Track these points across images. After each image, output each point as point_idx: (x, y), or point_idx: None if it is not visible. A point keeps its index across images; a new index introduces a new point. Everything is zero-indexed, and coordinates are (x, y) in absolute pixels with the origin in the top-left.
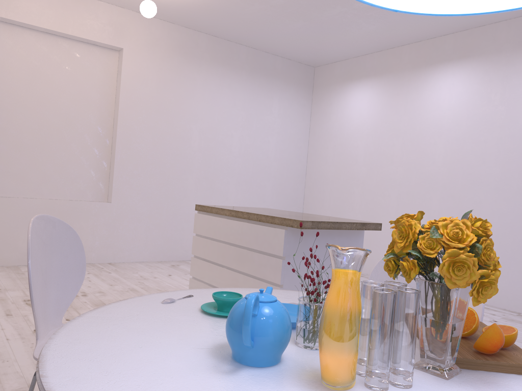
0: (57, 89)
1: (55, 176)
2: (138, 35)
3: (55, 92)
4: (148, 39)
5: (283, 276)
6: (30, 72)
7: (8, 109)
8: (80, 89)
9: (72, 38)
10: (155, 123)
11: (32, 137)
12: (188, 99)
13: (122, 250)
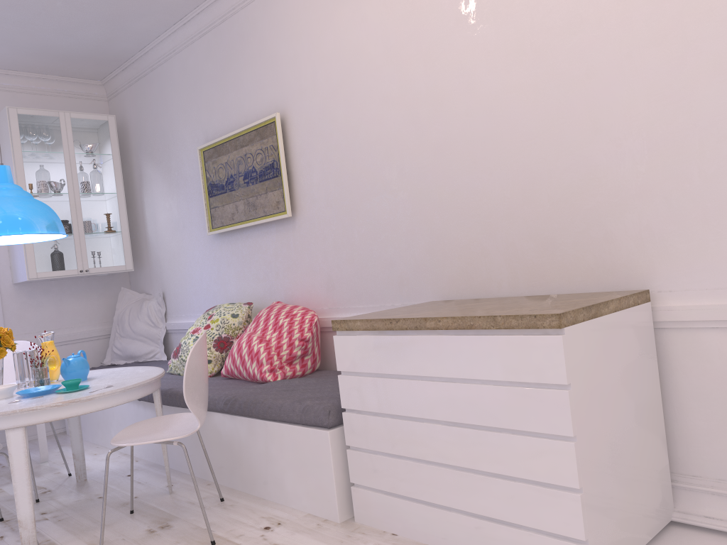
0: None
1: None
2: None
3: None
4: None
5: None
6: None
7: None
8: None
9: None
10: None
11: None
12: None
13: None
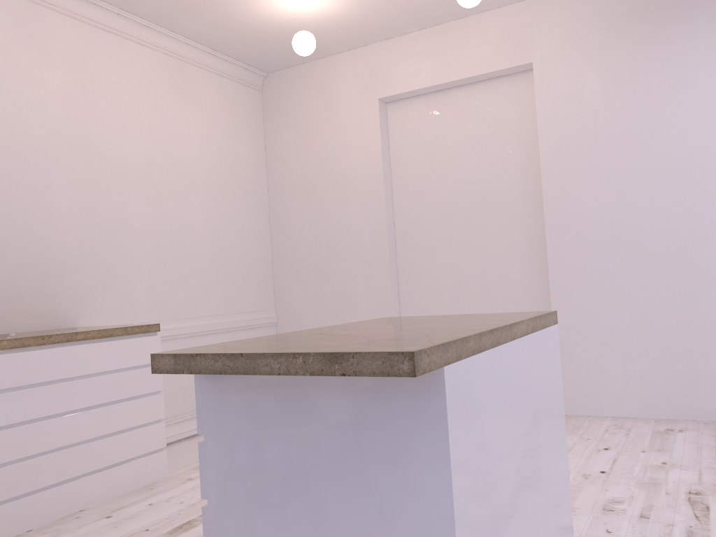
0: (459, 161)
1: (473, 283)
2: (553, 29)
3: (457, 165)
4: (572, 27)
5: (205, 481)
6: (425, 151)
7: (409, 205)
8: (489, 149)
9: (466, 83)
10: (609, 164)
11: (439, 234)
12: (675, 94)
13: (583, 395)
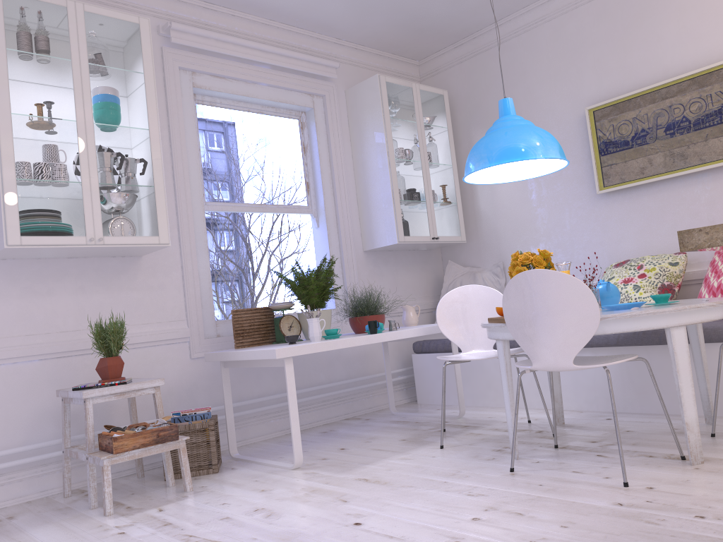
0: None
1: None
2: None
3: None
4: None
5: None
6: None
7: None
8: None
9: None
10: None
11: None
12: None
13: None
